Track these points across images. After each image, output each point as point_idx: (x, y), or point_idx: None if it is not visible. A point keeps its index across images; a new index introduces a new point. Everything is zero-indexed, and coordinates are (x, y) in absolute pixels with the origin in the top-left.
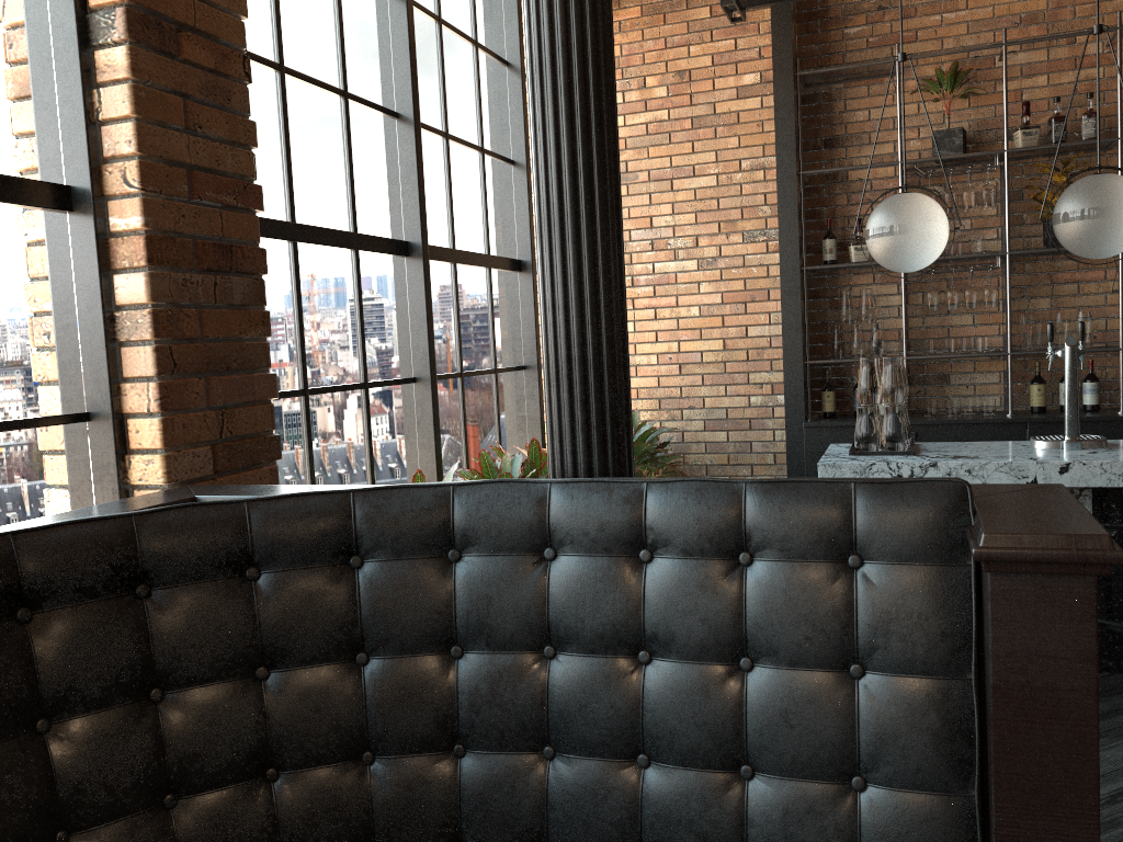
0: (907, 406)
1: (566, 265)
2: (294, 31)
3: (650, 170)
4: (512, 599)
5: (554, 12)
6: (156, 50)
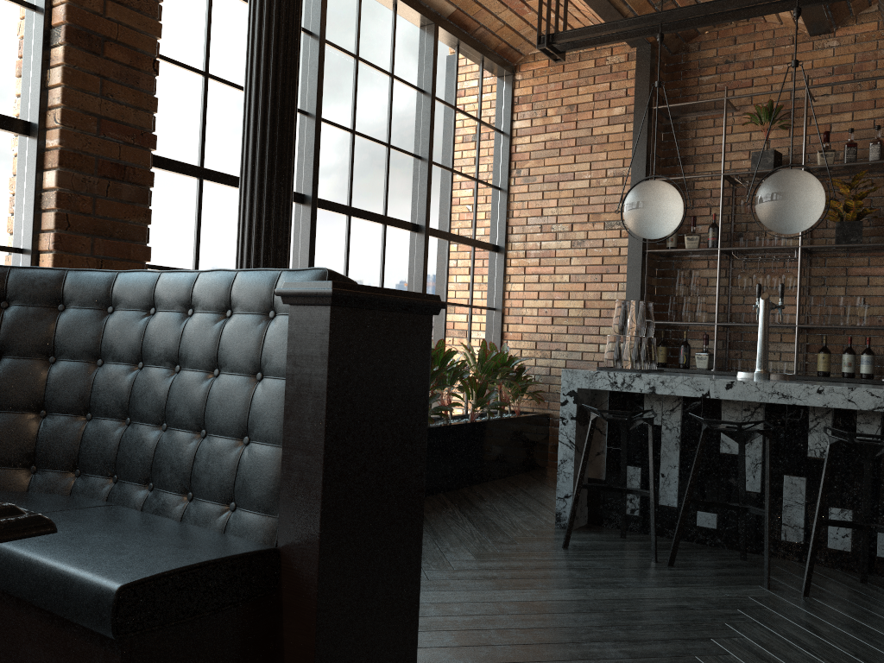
0: (715, 361)
1: (247, 169)
2: (222, 53)
3: (545, 175)
4: (128, 333)
5: (255, 22)
6: (86, 50)
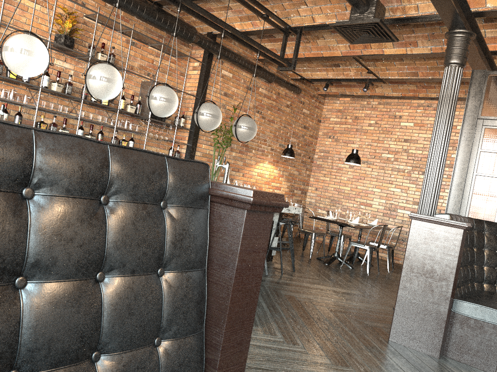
0: None
1: None
2: None
3: None
4: None
5: None
6: None
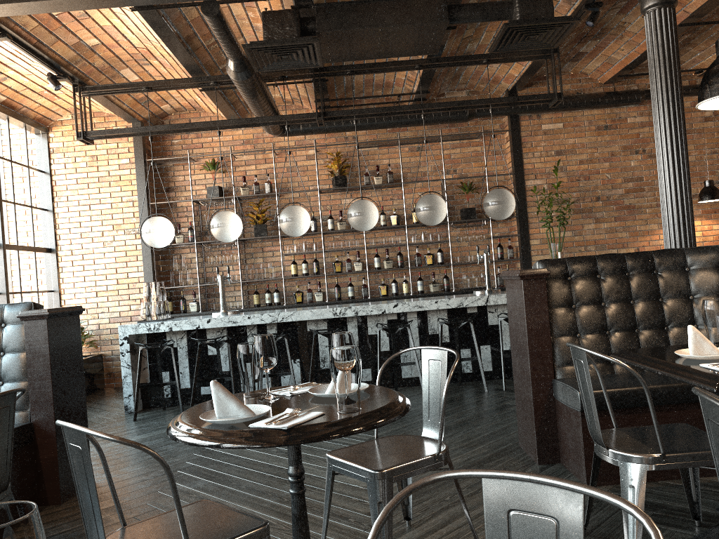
0: (201, 306)
1: None
2: None
3: (79, 200)
4: None
5: None
6: None
